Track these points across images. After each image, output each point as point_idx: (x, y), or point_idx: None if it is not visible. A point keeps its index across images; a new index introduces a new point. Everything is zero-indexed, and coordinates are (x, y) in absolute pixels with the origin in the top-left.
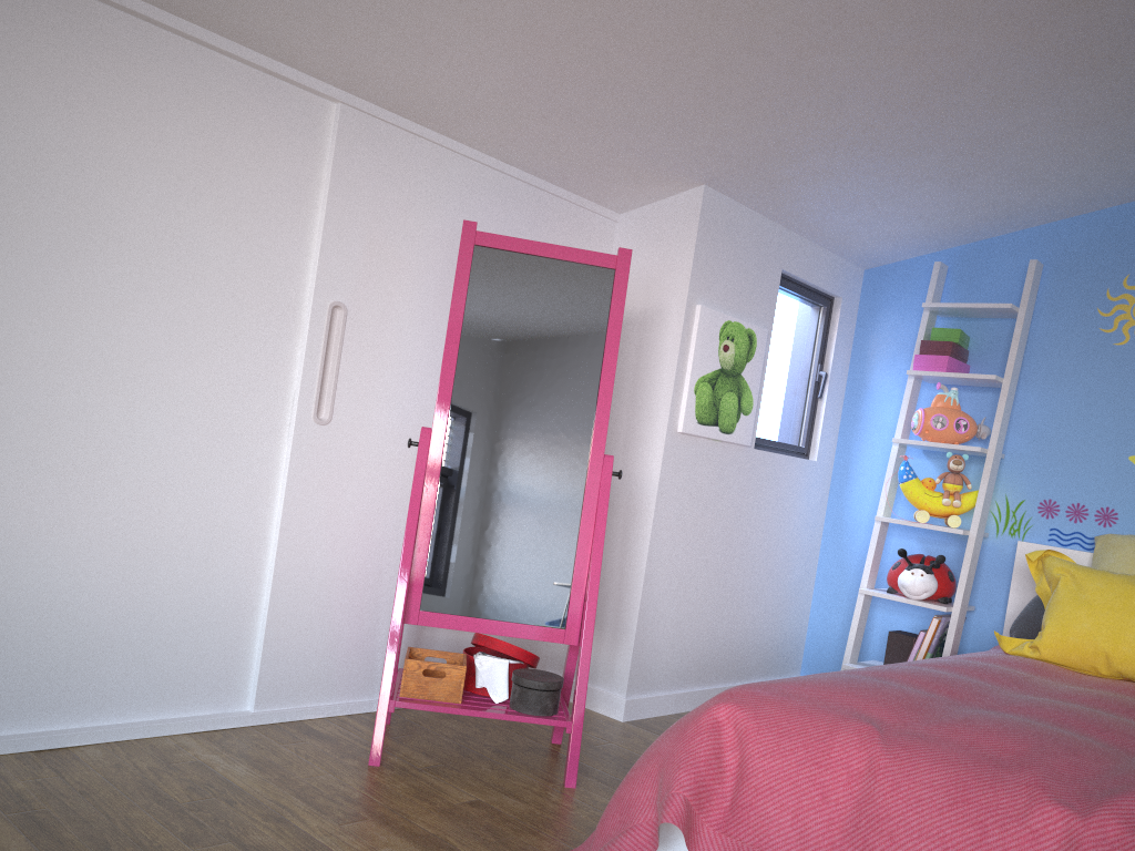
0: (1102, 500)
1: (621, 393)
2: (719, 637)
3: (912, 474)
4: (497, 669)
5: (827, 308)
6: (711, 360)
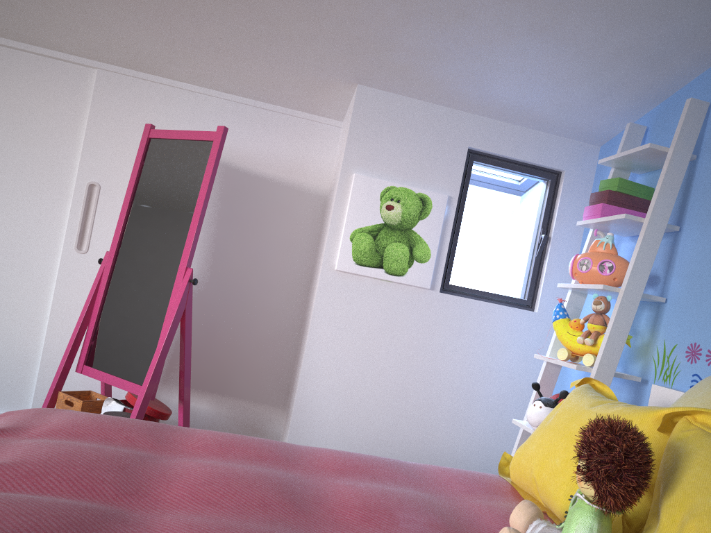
0: None
1: (321, 246)
2: (402, 445)
3: (560, 315)
4: (114, 410)
5: (551, 181)
6: (370, 216)
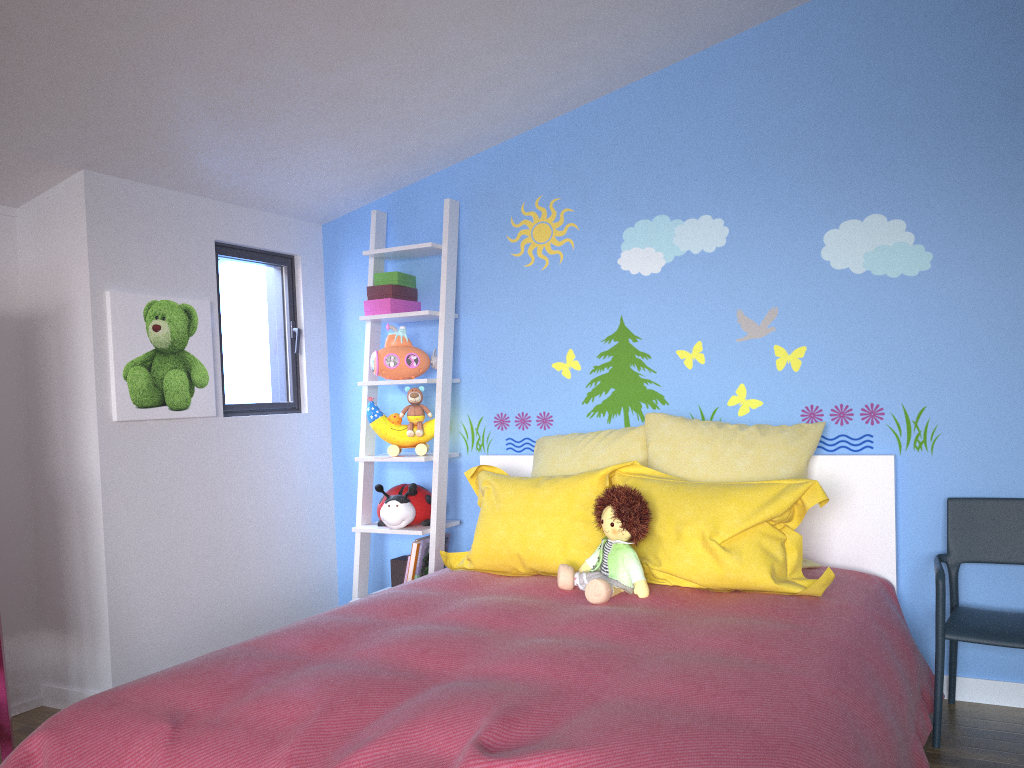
0: (539, 406)
1: (52, 392)
2: (227, 604)
3: (378, 413)
4: None
5: (288, 267)
6: (139, 343)
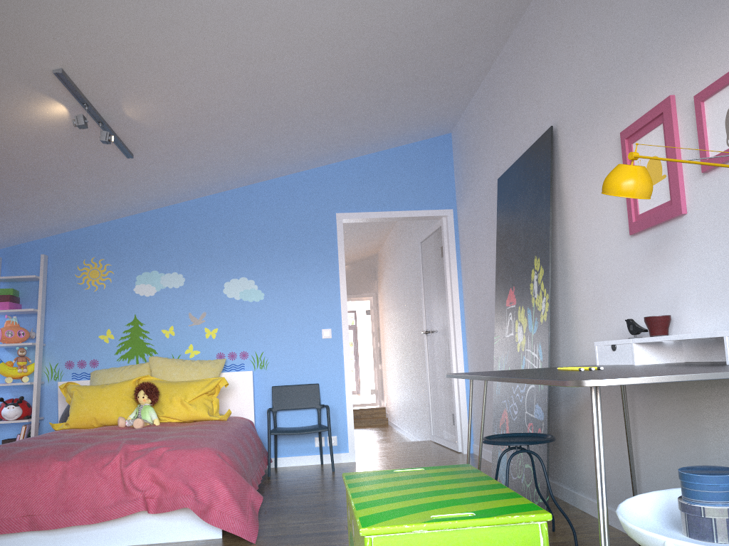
0: (91, 356)
1: None
2: None
3: (0, 361)
4: None
5: None
6: None
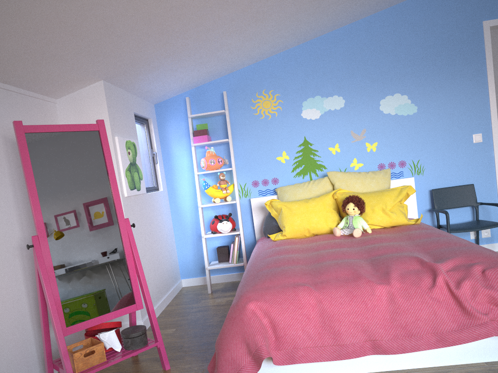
0: (272, 175)
1: None
2: (159, 278)
3: (209, 185)
4: (111, 336)
5: (147, 124)
6: (126, 160)
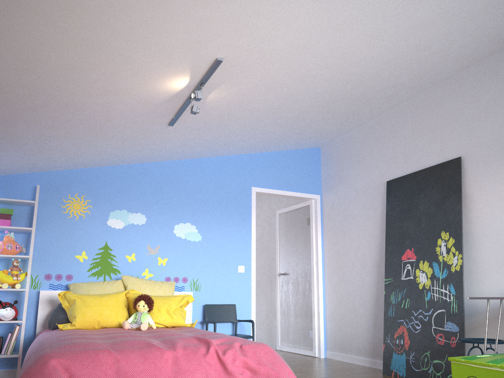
0: (67, 271)
1: None
2: None
3: None
4: None
5: None
6: None
